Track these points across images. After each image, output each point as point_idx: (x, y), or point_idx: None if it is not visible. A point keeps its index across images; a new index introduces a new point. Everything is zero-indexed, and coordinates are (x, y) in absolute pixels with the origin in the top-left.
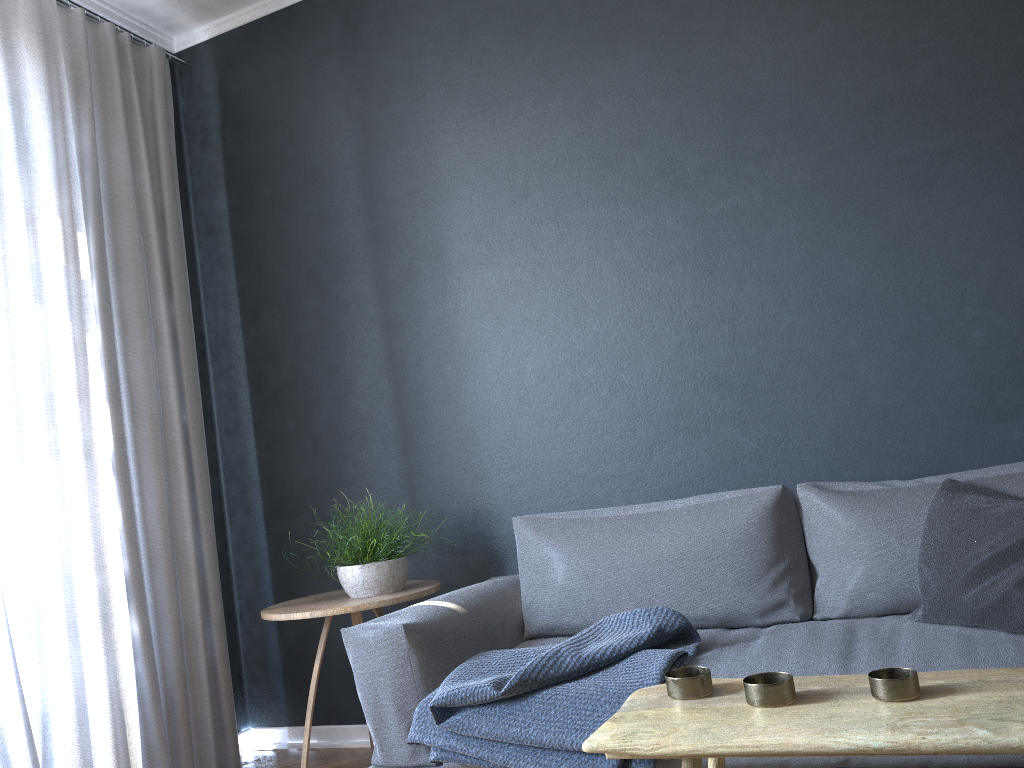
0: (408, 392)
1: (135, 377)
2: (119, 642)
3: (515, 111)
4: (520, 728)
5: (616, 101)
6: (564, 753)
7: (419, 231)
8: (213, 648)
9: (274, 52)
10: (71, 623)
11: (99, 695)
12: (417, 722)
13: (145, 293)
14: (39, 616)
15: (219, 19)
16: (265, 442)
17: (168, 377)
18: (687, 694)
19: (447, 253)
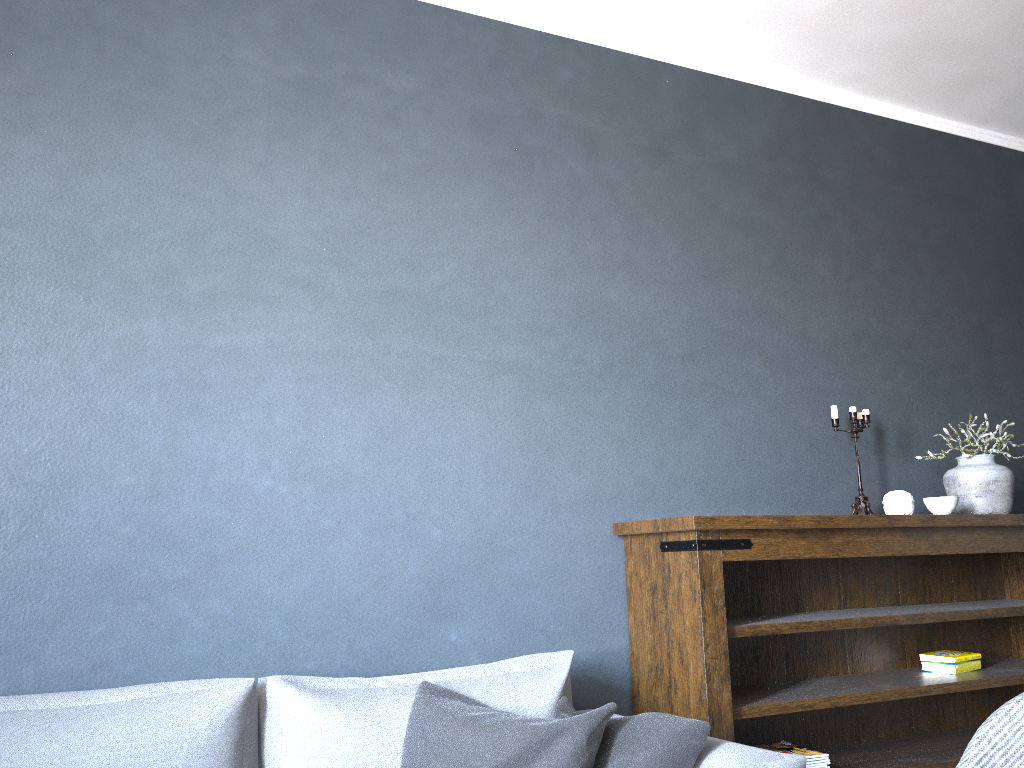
0: None
1: None
2: None
3: None
4: None
5: (118, 179)
6: None
7: None
8: None
9: None
10: None
11: None
12: None
13: None
14: None
15: None
16: None
17: None
18: None
19: None
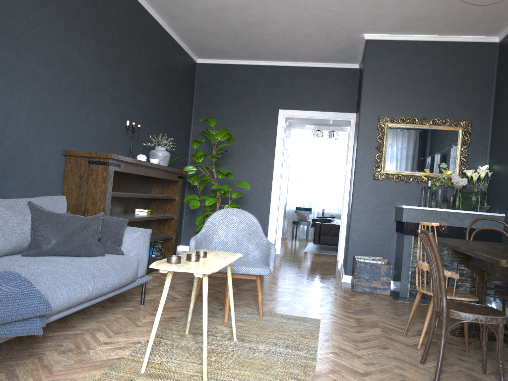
0: None
1: None
2: None
3: None
4: None
5: None
6: (15, 323)
7: None
8: None
9: None
10: None
11: None
12: None
13: None
14: None
15: None
16: None
17: None
18: (180, 262)
19: None
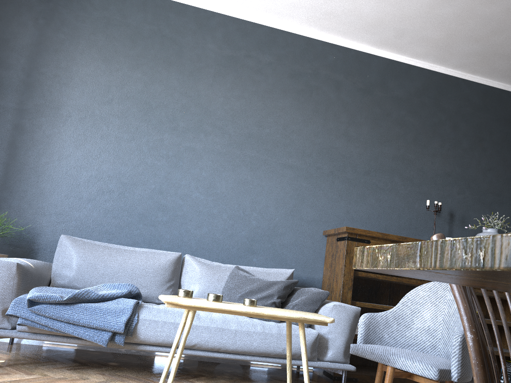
0: (15, 162)
1: None
2: None
3: (118, 68)
4: (70, 315)
5: (162, 87)
6: (87, 328)
7: (52, 93)
8: None
9: None
10: None
11: None
12: (13, 306)
13: None
14: None
15: None
16: None
17: None
18: (186, 295)
19: (62, 109)
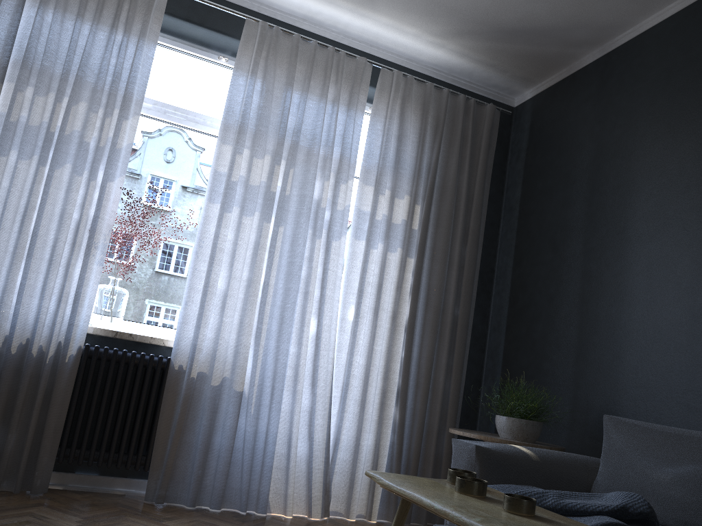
0: (586, 321)
1: (432, 284)
2: (385, 419)
3: (690, 130)
4: None
5: None
6: None
7: (614, 214)
8: (443, 447)
9: (560, 102)
10: (362, 400)
11: (369, 443)
12: None
13: (448, 239)
14: (346, 390)
15: (537, 85)
16: (509, 338)
17: (451, 287)
18: (449, 480)
19: (627, 229)
